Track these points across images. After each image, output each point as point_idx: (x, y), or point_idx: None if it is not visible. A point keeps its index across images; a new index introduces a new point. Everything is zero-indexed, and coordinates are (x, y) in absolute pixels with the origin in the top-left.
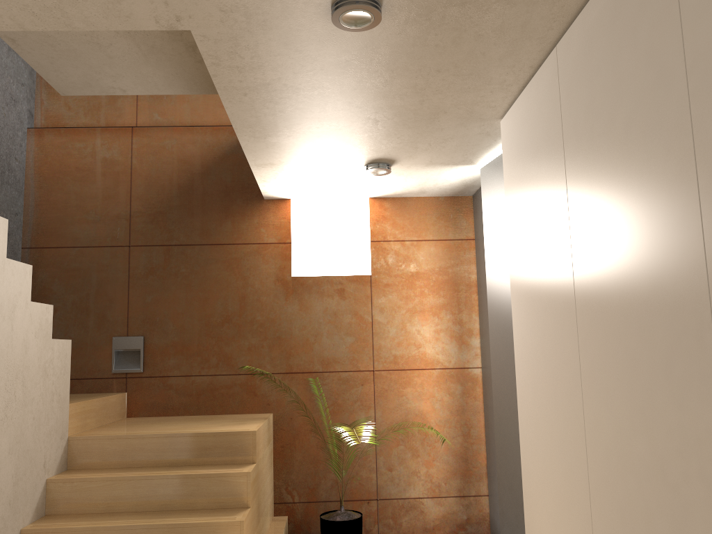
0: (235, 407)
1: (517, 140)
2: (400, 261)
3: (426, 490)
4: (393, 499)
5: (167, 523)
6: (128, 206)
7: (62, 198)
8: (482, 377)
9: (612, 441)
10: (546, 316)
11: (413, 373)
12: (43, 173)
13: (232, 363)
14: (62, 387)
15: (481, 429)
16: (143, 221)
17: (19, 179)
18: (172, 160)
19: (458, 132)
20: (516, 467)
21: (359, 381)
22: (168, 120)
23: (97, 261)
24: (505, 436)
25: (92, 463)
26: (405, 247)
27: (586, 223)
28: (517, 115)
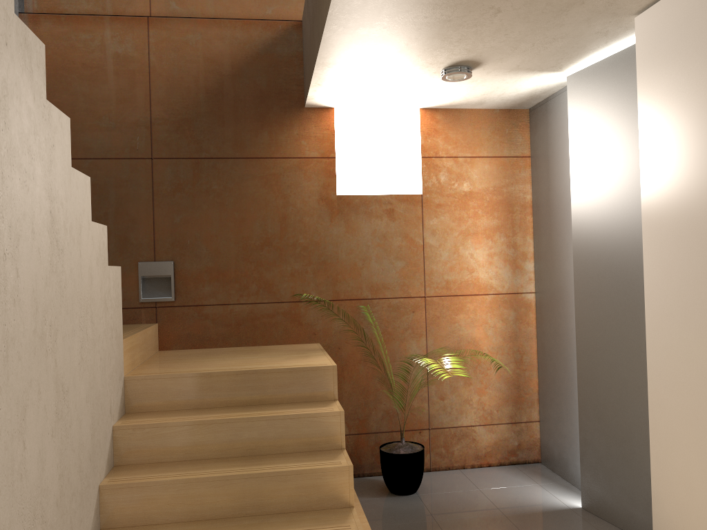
0: (278, 337)
1: (674, 38)
2: (452, 180)
3: (478, 418)
4: (445, 428)
5: (268, 472)
6: (148, 111)
7: (68, 100)
8: (537, 302)
9: None
10: None
11: (466, 298)
12: None
13: (274, 291)
14: (117, 321)
15: (533, 355)
16: (166, 130)
17: None
18: (196, 58)
19: (576, 30)
20: (610, 397)
21: (410, 308)
22: (188, 11)
23: (115, 175)
24: (594, 365)
25: (154, 405)
26: (457, 165)
27: None
28: (677, 8)
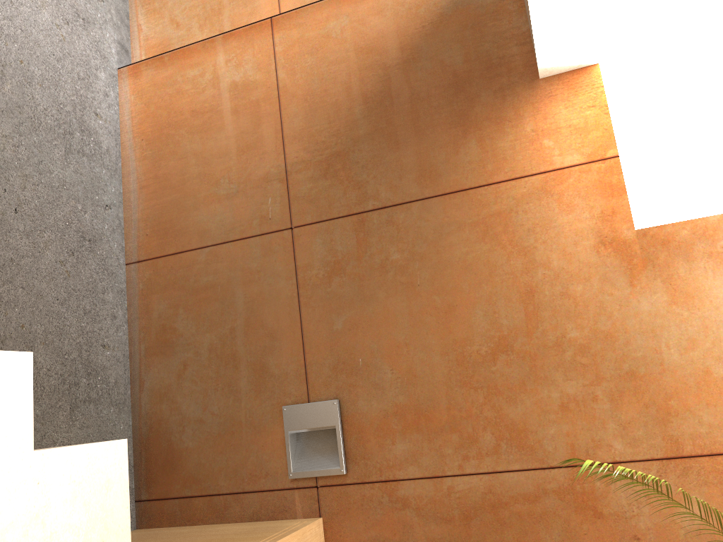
0: None
1: None
2: None
3: None
4: None
5: None
6: (281, 155)
7: (177, 167)
8: None
9: None
10: None
11: None
12: (145, 133)
13: (530, 444)
14: None
15: None
16: (309, 177)
17: (109, 148)
18: (345, 54)
19: None
20: None
21: None
22: None
23: (241, 265)
24: None
25: None
26: None
27: None
28: None
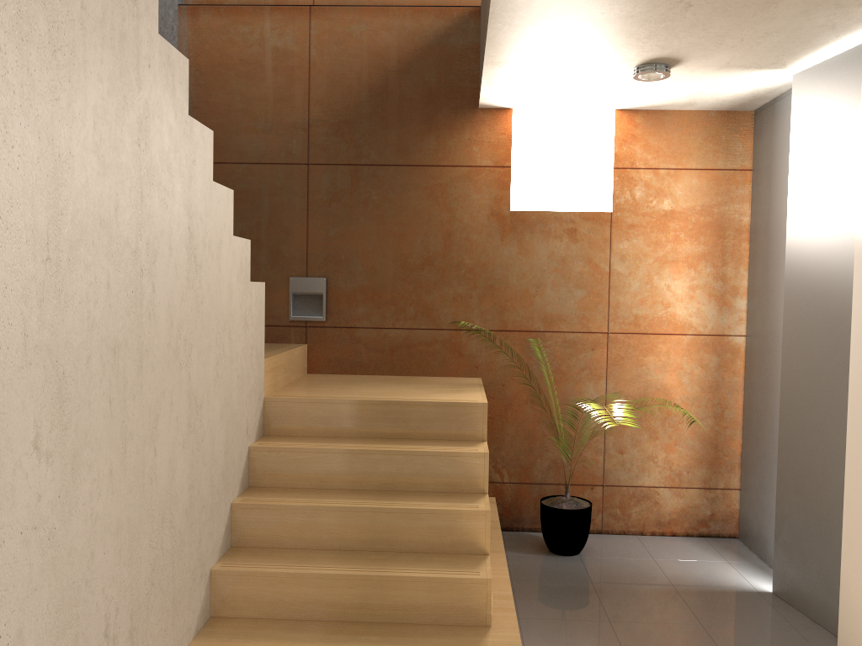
0: (435, 368)
1: None
2: (650, 196)
3: (663, 479)
4: (622, 486)
5: (400, 508)
6: (306, 112)
7: (225, 100)
8: (747, 348)
9: None
10: None
11: (657, 338)
12: (200, 66)
13: (433, 316)
14: (259, 340)
15: (738, 411)
16: (325, 132)
17: None
18: (360, 52)
19: (792, 23)
20: (813, 466)
21: (589, 345)
22: None
23: (269, 182)
24: (798, 426)
25: (293, 429)
26: (658, 178)
27: None
28: None
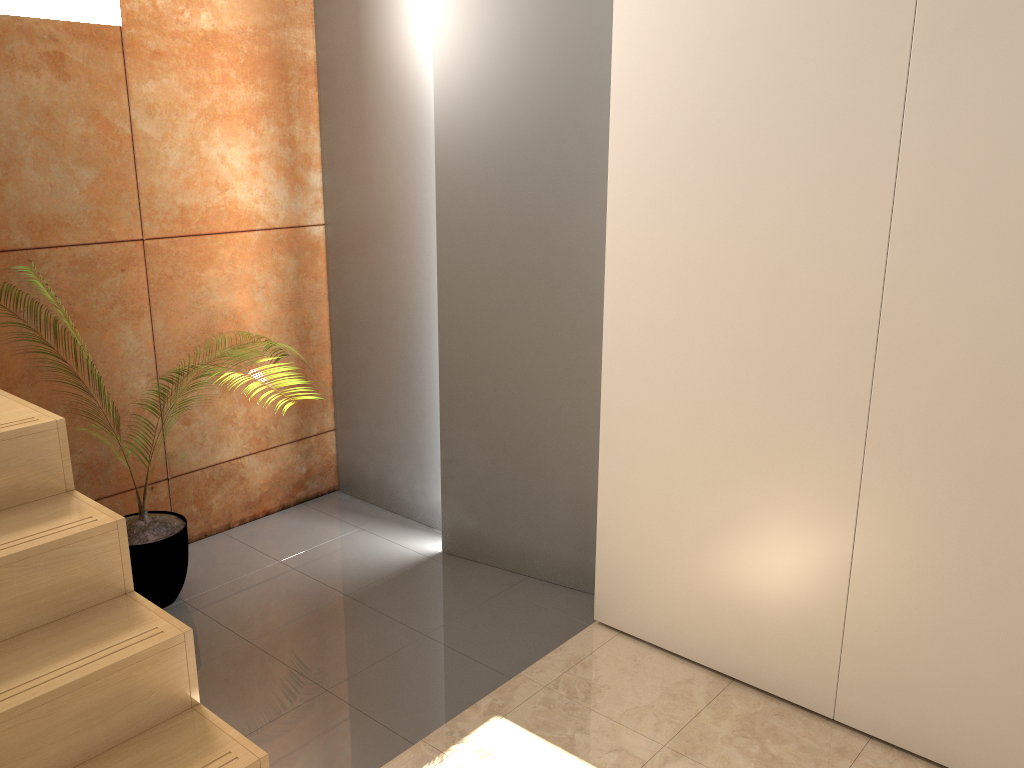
0: None
1: None
2: (180, 3)
3: (248, 443)
4: (195, 471)
5: (10, 710)
6: None
7: None
8: (330, 241)
9: (972, 376)
10: (769, 174)
11: (217, 240)
12: None
13: None
14: None
15: (325, 328)
16: None
17: None
18: None
19: None
20: (500, 393)
21: (117, 263)
22: None
23: None
24: (472, 347)
25: None
26: None
27: (985, 36)
28: None
